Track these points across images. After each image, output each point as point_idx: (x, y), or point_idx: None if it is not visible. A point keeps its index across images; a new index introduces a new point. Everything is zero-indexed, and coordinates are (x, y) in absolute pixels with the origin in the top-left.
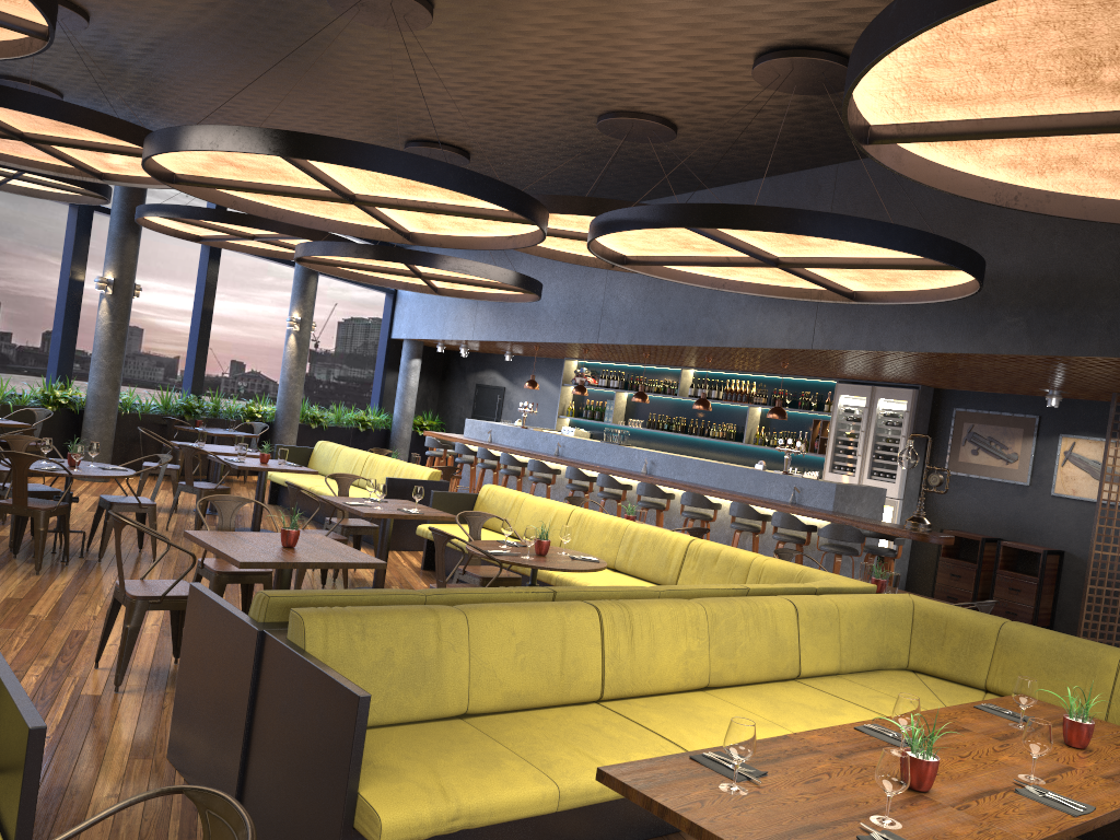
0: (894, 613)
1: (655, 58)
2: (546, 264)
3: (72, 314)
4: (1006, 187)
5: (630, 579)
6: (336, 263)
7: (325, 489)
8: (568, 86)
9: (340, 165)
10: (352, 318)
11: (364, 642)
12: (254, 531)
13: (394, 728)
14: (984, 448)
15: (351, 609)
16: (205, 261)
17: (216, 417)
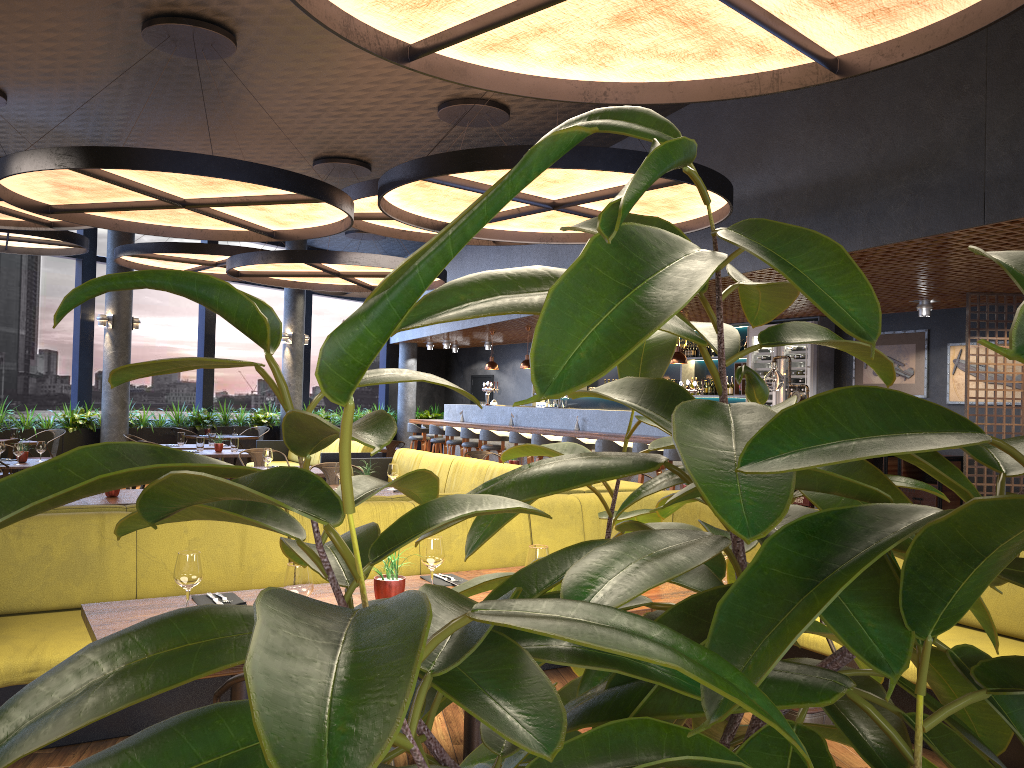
0: (652, 506)
1: None
2: (482, 255)
3: (86, 349)
4: (594, 85)
5: None
6: (268, 273)
7: None
8: (391, 85)
9: (137, 172)
10: None
11: (20, 540)
12: None
13: (55, 613)
14: None
15: None
16: None
17: (226, 425)
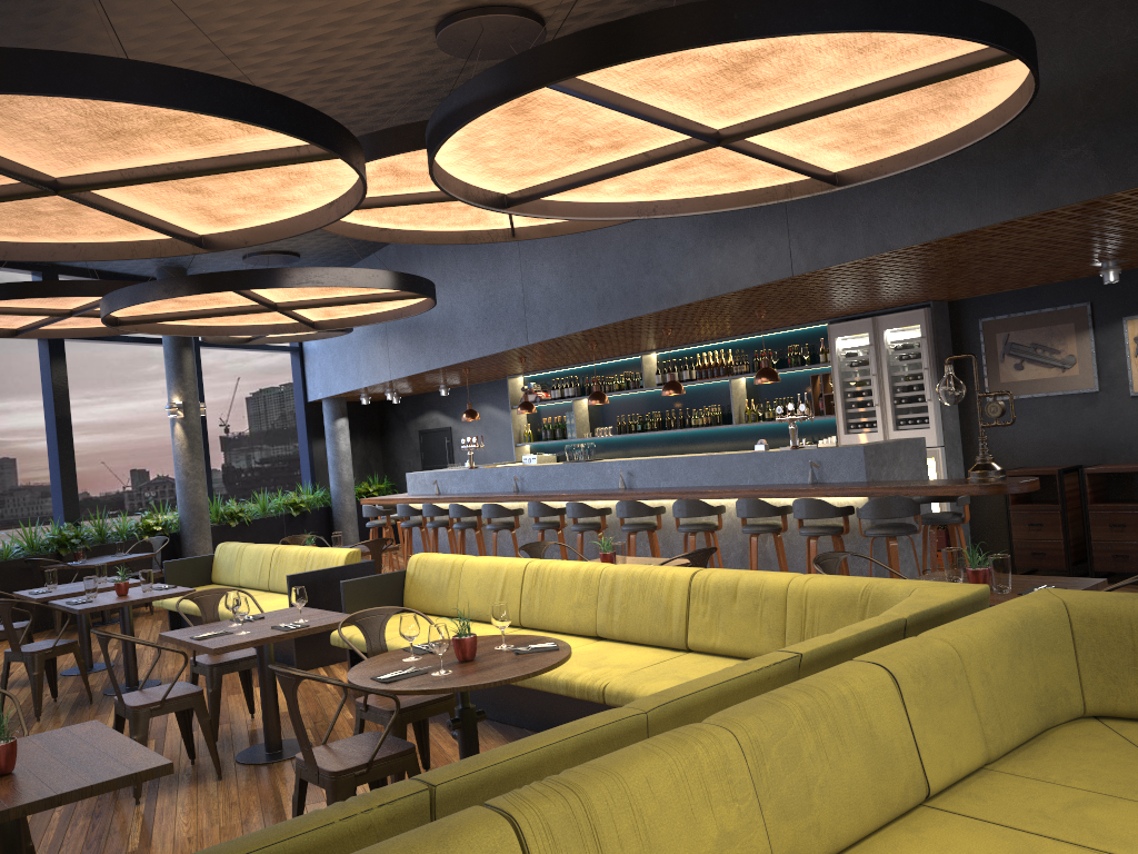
0: (1041, 630)
1: None
2: (449, 267)
3: None
4: None
5: (621, 648)
6: (164, 316)
7: (223, 606)
8: None
9: None
10: (261, 390)
11: None
12: (130, 686)
13: None
14: (1030, 359)
15: None
16: (46, 361)
17: (104, 542)
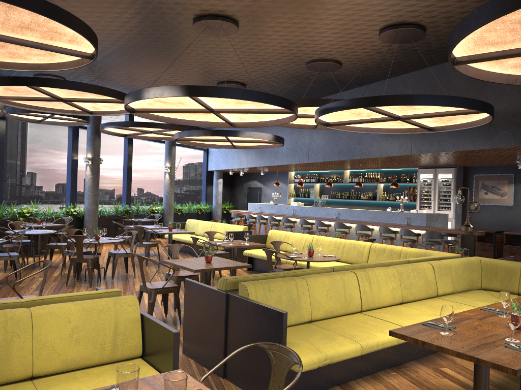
0: (472, 265)
1: (335, 35)
2: (279, 129)
3: (74, 174)
4: (511, 76)
5: (345, 264)
6: (192, 139)
7: None
8: (294, 51)
9: (211, 97)
10: (189, 163)
11: (270, 293)
12: None
13: None
14: (490, 191)
15: (262, 281)
16: (126, 145)
17: (137, 213)
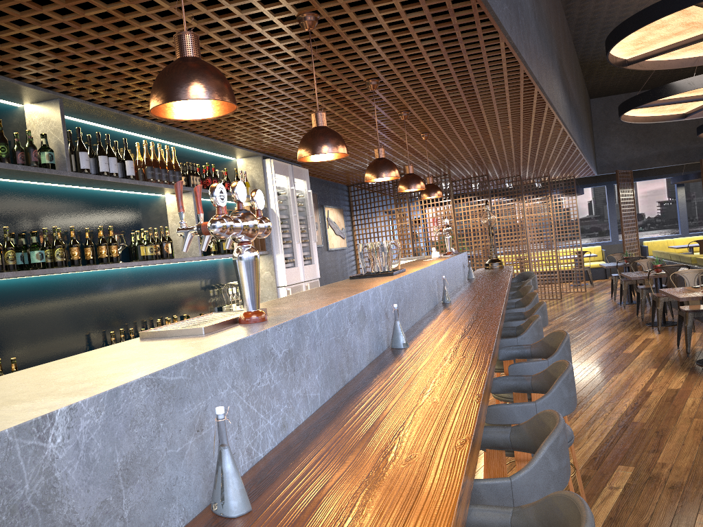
0: None
1: None
2: None
3: None
4: None
5: None
6: None
7: None
8: None
9: None
10: None
11: None
12: None
13: None
14: None
15: None
16: None
17: None
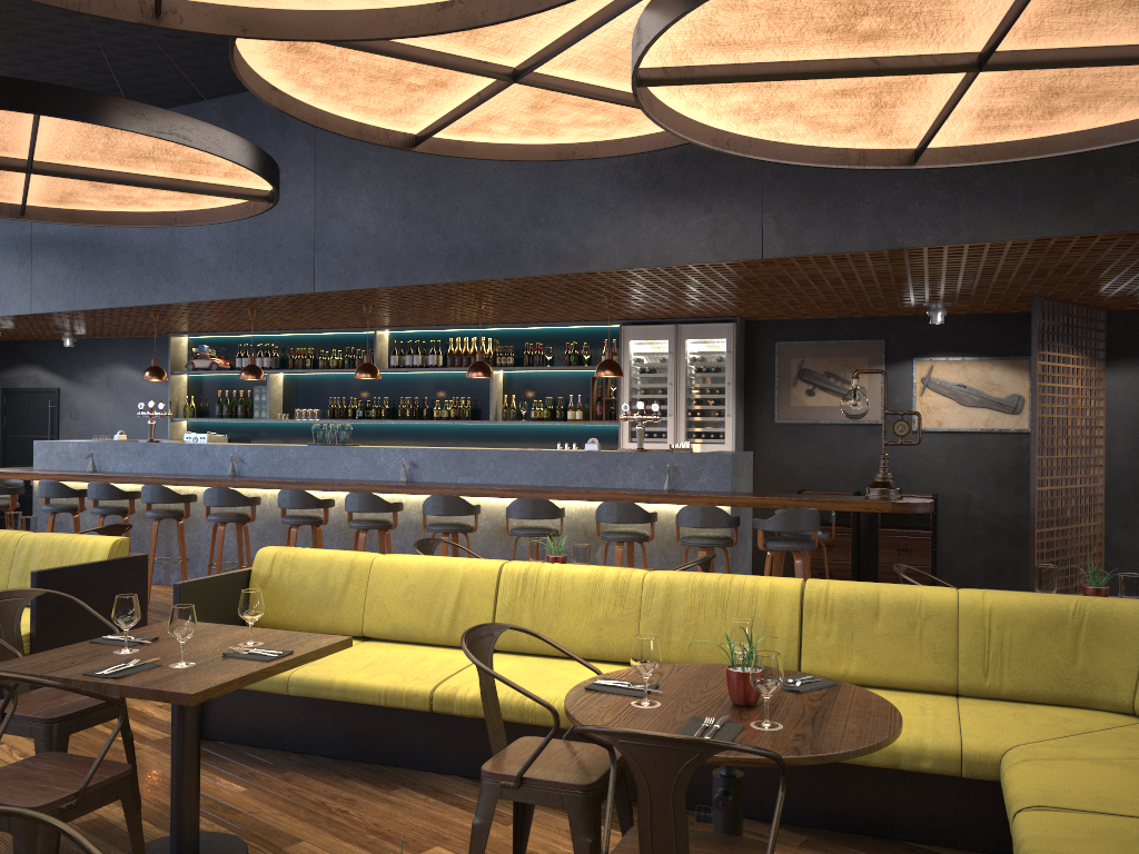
0: None
1: None
2: None
3: None
4: None
5: None
6: None
7: None
8: None
9: None
10: None
11: None
12: None
13: None
14: (823, 387)
15: None
16: None
17: None
